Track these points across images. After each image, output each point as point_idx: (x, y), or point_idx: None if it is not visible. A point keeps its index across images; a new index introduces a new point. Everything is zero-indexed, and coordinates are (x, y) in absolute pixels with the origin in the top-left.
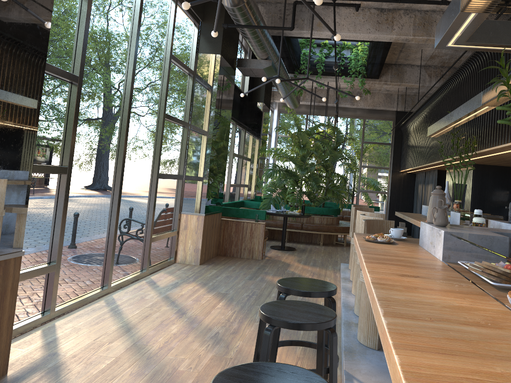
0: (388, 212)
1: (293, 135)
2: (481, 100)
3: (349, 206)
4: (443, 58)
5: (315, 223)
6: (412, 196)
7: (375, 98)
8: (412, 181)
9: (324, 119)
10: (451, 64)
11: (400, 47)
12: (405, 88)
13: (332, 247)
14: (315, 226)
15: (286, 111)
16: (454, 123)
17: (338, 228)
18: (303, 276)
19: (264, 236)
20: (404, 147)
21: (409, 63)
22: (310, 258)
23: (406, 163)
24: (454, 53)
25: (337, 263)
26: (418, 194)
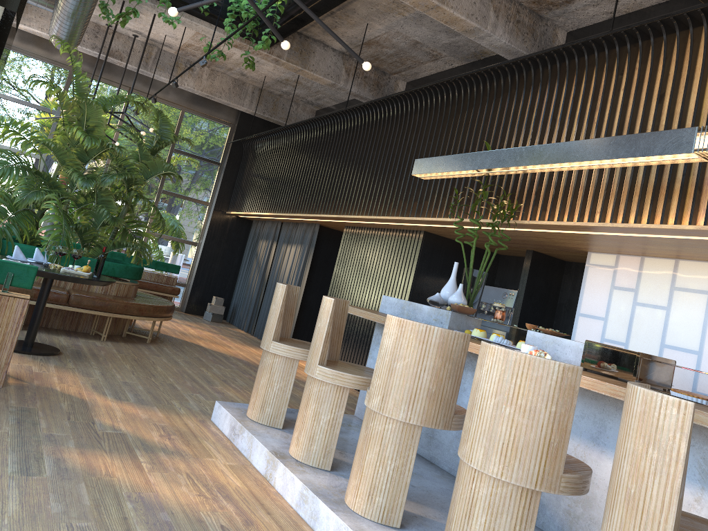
0: (195, 277)
1: (69, 102)
2: (692, 143)
3: (125, 258)
4: (384, 51)
5: (95, 293)
6: (239, 255)
7: (215, 81)
8: (243, 232)
9: (105, 90)
10: (384, 65)
11: (338, 7)
12: (277, 79)
13: (128, 345)
14: (100, 300)
15: (26, 52)
16: (533, 168)
17: (145, 307)
18: (151, 441)
19: (20, 329)
20: (248, 175)
21: (323, 40)
22: (113, 377)
23: (250, 202)
24: (407, 48)
25: (179, 391)
26: (256, 255)
